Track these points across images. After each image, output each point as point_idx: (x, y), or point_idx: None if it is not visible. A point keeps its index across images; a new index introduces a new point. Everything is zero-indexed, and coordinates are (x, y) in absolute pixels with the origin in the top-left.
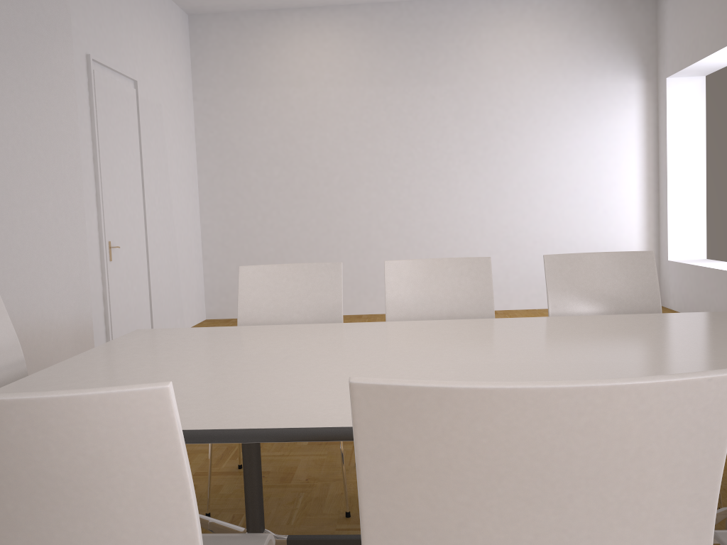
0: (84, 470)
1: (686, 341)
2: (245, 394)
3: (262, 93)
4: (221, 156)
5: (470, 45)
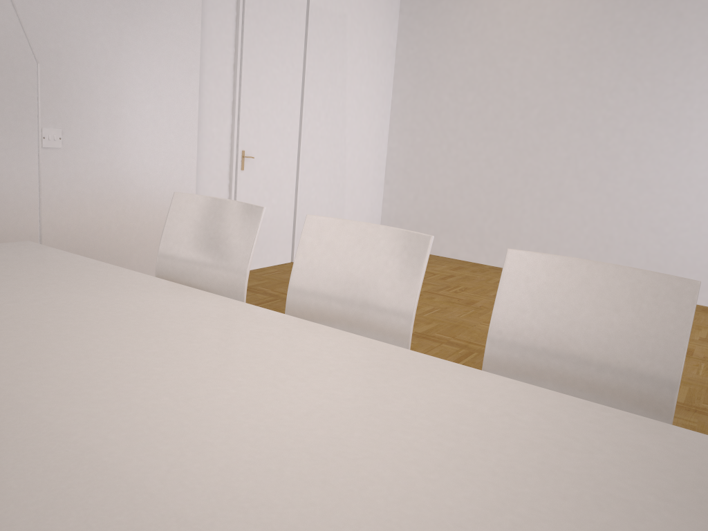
0: None
1: (406, 486)
2: None
3: (469, 6)
4: (417, 76)
5: None
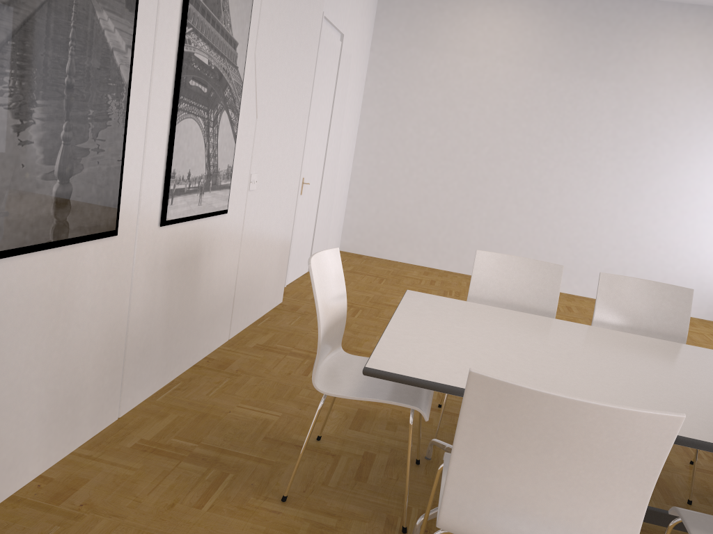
0: (612, 447)
1: None
2: (577, 387)
3: (435, 56)
4: (384, 107)
5: (645, 47)
